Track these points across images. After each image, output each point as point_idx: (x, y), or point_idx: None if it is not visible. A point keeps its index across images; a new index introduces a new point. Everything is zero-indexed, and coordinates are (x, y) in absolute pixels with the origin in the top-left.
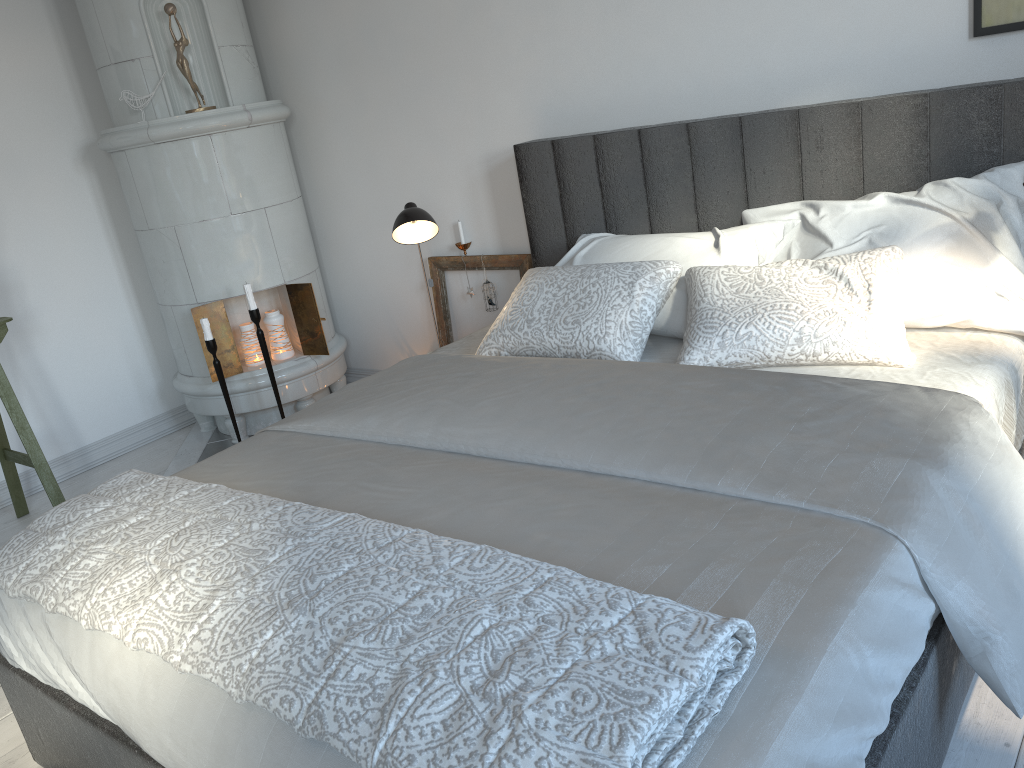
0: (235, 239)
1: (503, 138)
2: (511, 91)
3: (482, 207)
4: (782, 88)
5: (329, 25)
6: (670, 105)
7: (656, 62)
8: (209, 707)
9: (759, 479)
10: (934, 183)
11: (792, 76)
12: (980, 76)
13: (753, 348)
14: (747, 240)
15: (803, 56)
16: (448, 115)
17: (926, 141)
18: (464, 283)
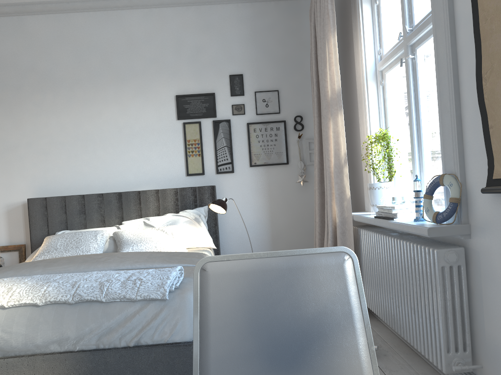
0: None
1: (17, 198)
2: (24, 180)
3: (2, 225)
4: (133, 186)
5: None
6: (93, 189)
7: (88, 175)
8: (22, 313)
9: (164, 262)
10: (182, 211)
11: (136, 182)
12: (189, 186)
13: (142, 249)
14: (129, 226)
15: (139, 177)
16: None
17: (178, 201)
18: None
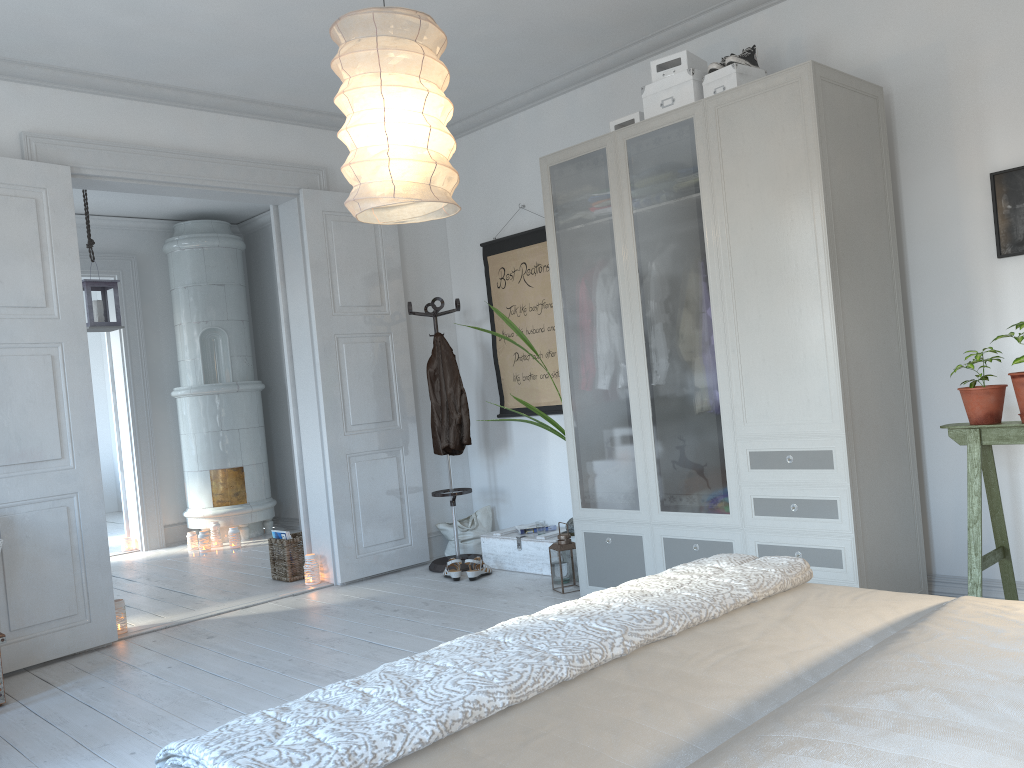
0: None
1: None
2: None
3: None
4: None
5: None
6: None
7: None
8: None
9: None
10: None
11: None
12: None
13: None
14: None
15: None
16: None
17: None
18: None
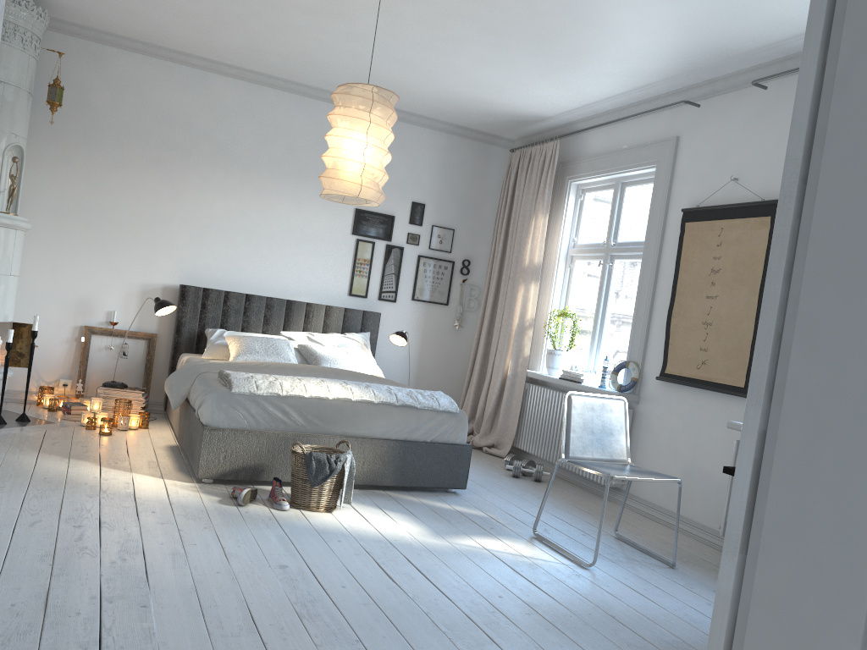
0: (7, 289)
1: (158, 278)
2: (170, 260)
3: (132, 306)
4: (291, 293)
5: (54, 192)
6: (247, 287)
7: (245, 271)
8: (363, 406)
9: (395, 384)
10: (348, 333)
11: (295, 291)
12: (349, 306)
13: (338, 367)
14: (300, 340)
15: (300, 285)
16: (126, 260)
17: (342, 321)
18: (103, 342)
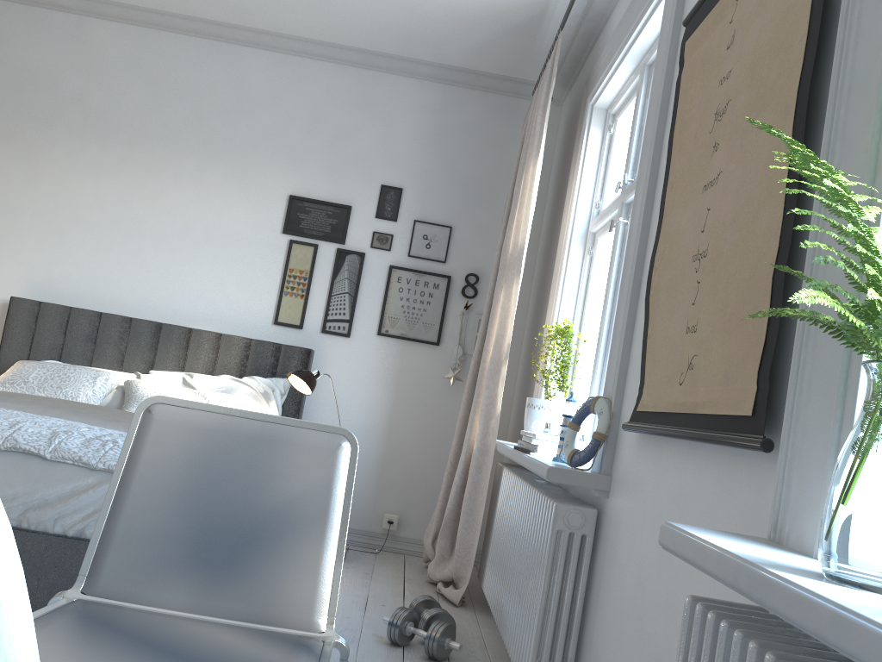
0: None
1: None
2: (15, 267)
3: None
4: (184, 318)
5: None
6: (120, 307)
7: (119, 283)
8: None
9: None
10: (248, 377)
11: (191, 314)
12: (273, 341)
13: None
14: (156, 379)
15: (199, 307)
16: None
17: (248, 359)
18: None
